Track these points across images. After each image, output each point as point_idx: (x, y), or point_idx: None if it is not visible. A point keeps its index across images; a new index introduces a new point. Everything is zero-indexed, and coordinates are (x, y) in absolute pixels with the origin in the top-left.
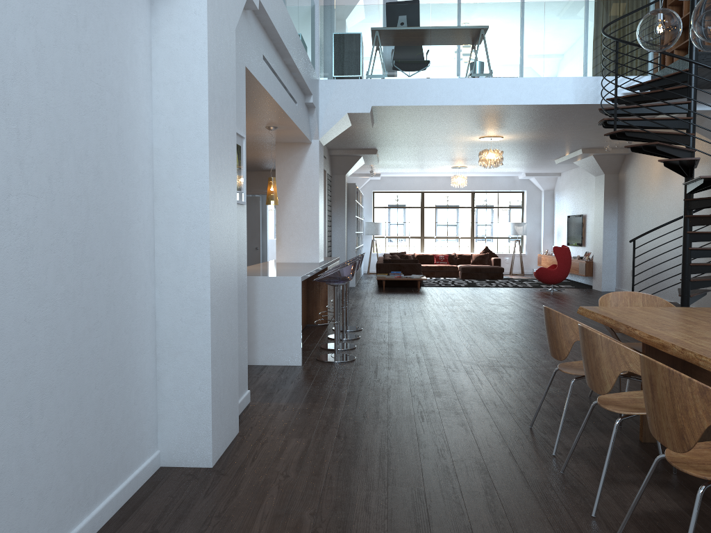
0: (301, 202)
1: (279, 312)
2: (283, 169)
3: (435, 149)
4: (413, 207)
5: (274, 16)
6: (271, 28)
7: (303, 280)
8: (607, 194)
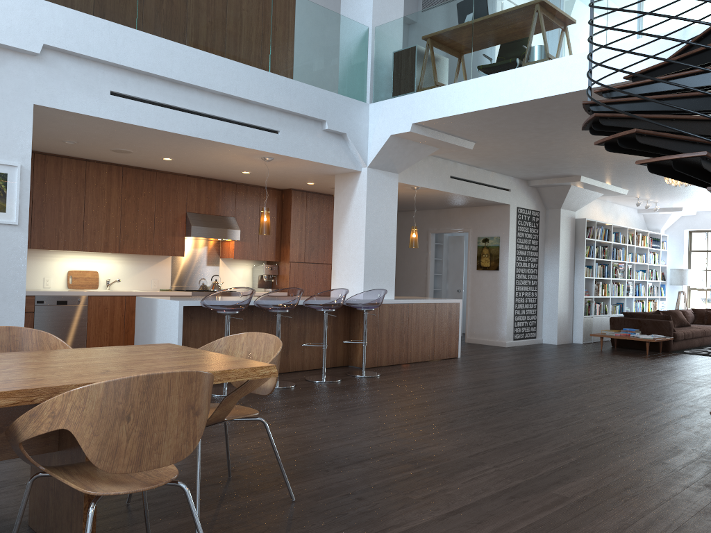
0: (351, 235)
1: (166, 335)
2: (339, 201)
3: None
4: None
5: (116, 54)
6: (118, 65)
7: (191, 305)
8: None
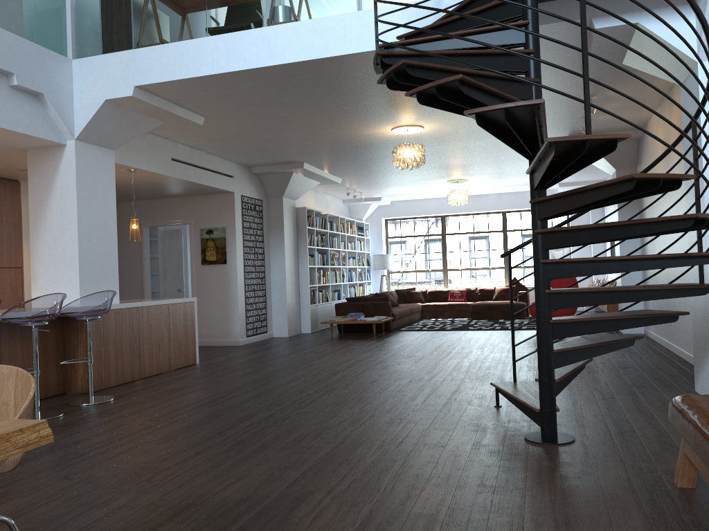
0: (58, 226)
1: None
2: (36, 183)
3: (372, 155)
4: (432, 235)
5: None
6: None
7: None
8: None
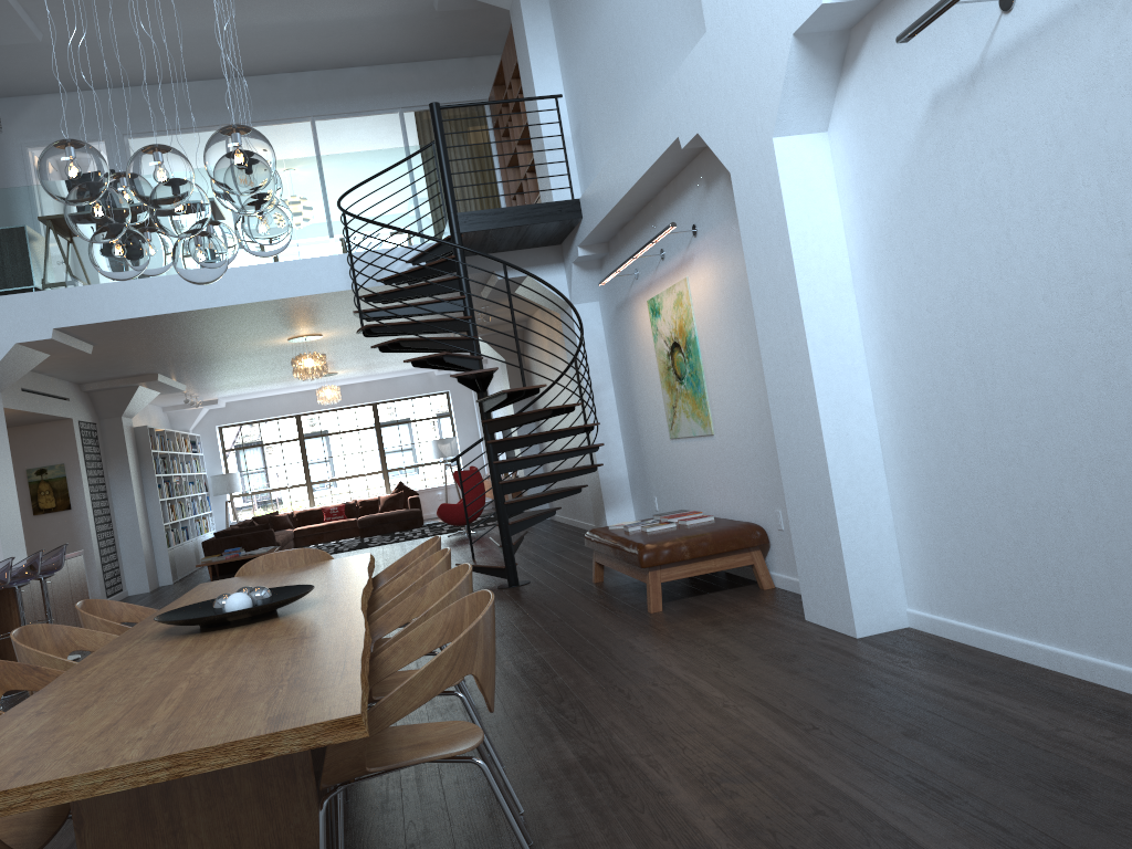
0: None
1: None
2: None
3: (247, 360)
4: (287, 441)
5: None
6: None
7: None
8: (514, 386)
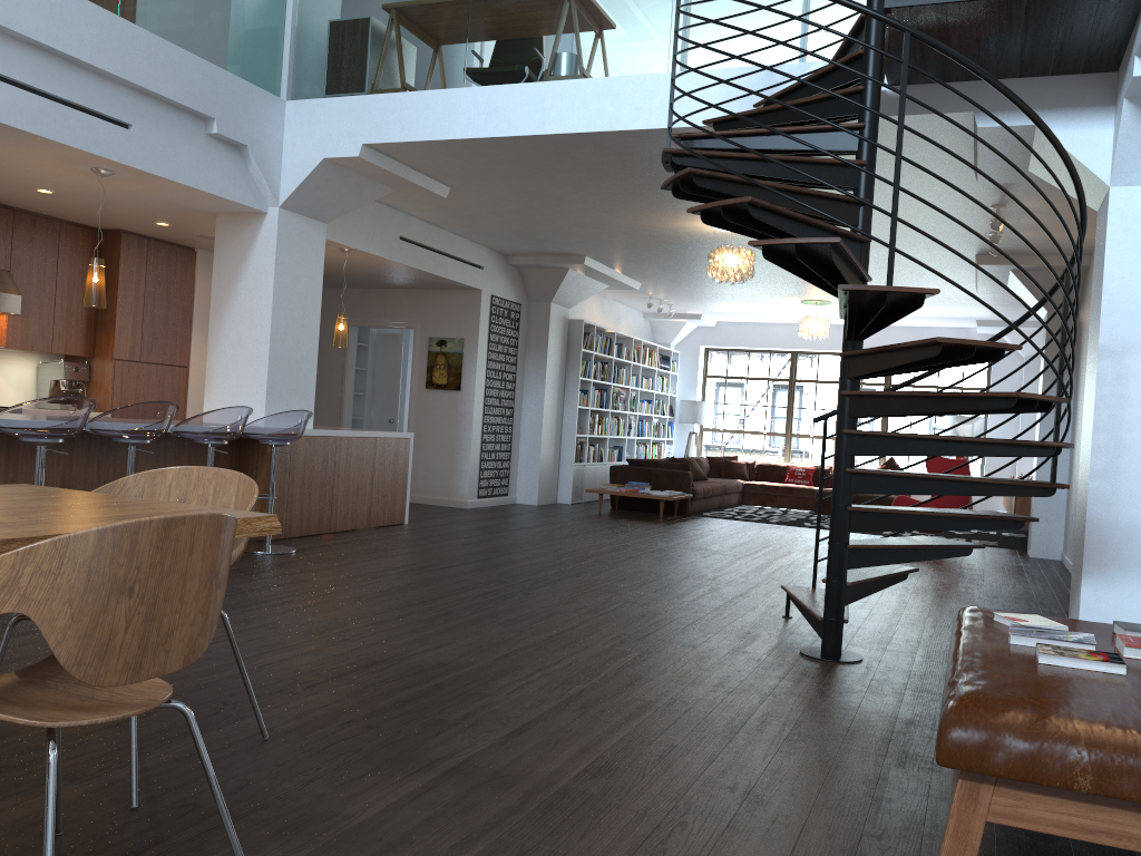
0: (246, 318)
1: None
2: (224, 259)
3: (684, 255)
4: (775, 379)
5: None
6: None
7: None
8: (1051, 354)
